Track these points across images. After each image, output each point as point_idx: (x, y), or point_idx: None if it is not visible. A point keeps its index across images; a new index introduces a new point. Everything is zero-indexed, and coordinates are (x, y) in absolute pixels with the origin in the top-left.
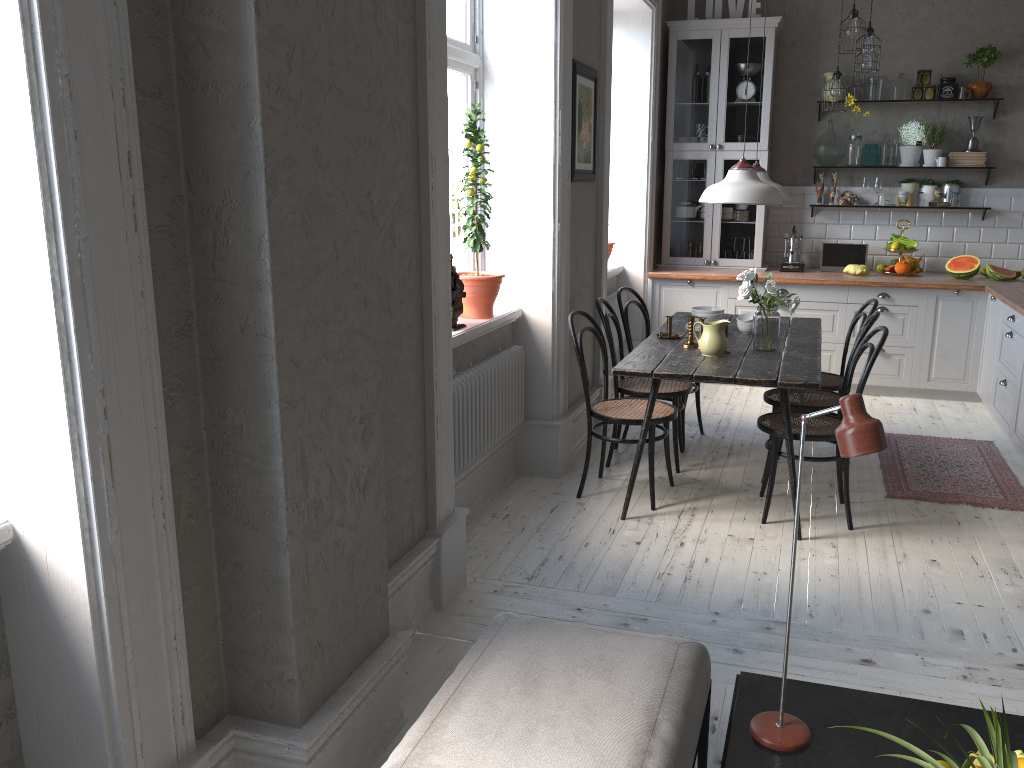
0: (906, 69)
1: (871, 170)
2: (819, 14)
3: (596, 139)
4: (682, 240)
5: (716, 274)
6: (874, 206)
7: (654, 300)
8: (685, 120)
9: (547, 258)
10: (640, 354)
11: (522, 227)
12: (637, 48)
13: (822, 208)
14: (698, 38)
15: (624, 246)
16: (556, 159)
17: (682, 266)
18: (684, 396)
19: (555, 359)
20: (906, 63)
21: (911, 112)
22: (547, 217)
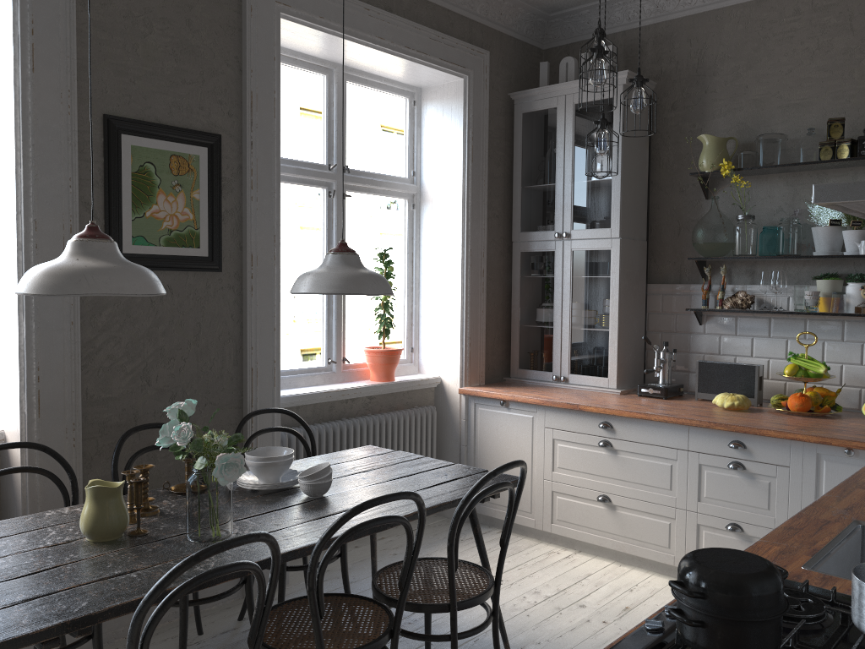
0: (820, 122)
1: (779, 262)
2: (703, 65)
3: (217, 218)
4: (531, 349)
5: (536, 395)
6: (770, 311)
7: (469, 422)
8: (532, 205)
9: (17, 367)
10: (25, 520)
11: (3, 325)
12: (451, 123)
13: (714, 313)
14: (543, 108)
15: (441, 353)
16: (23, 237)
17: (529, 381)
18: (282, 574)
19: (27, 505)
20: (819, 114)
21: (830, 180)
22: (15, 313)
